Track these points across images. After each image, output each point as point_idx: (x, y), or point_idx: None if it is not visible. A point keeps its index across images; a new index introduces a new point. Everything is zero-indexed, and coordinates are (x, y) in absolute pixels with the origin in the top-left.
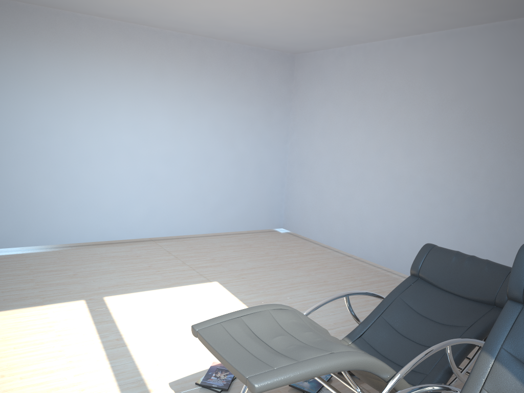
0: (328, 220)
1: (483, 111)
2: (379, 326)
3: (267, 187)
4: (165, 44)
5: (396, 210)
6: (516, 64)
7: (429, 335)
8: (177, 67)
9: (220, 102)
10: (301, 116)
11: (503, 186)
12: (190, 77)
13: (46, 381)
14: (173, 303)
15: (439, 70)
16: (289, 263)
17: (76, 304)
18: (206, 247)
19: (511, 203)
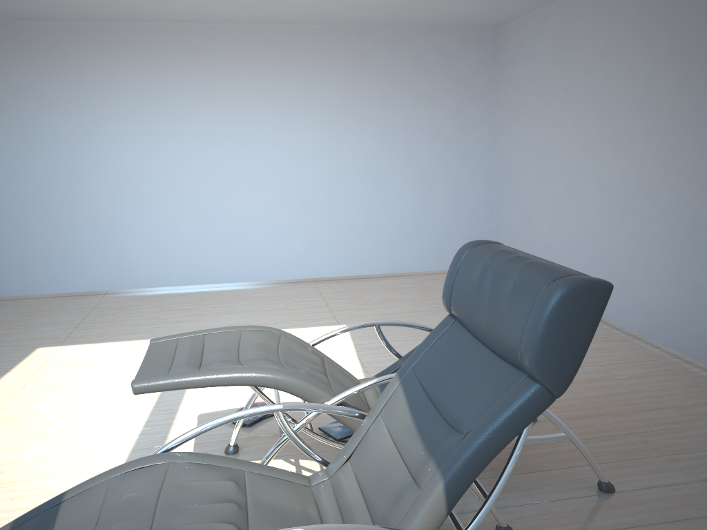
0: (537, 253)
1: (700, 72)
2: None
3: (467, 212)
4: (313, 42)
5: (606, 232)
6: None
7: None
8: (330, 69)
9: (391, 106)
10: (506, 112)
11: None
12: (348, 79)
13: (93, 401)
14: None
15: (648, 18)
16: None
17: None
18: (371, 289)
19: None
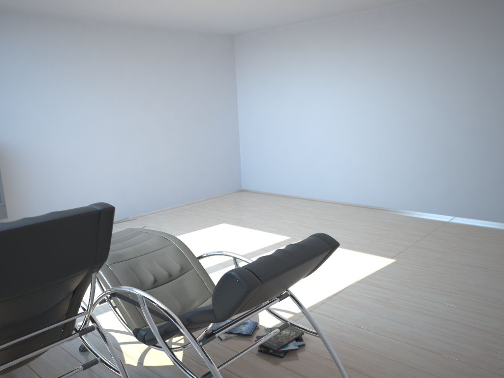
0: None
1: None
2: None
3: None
4: (468, 6)
5: None
6: None
7: None
8: (483, 28)
9: None
10: None
11: None
12: (501, 35)
13: None
14: None
15: None
16: None
17: (280, 238)
18: (485, 237)
19: None
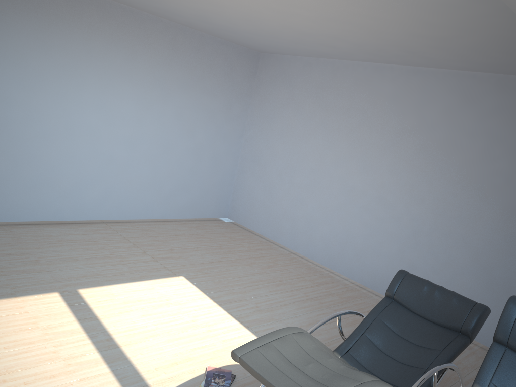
0: (276, 218)
1: (437, 146)
2: (363, 343)
3: (219, 177)
4: (141, 26)
5: (345, 218)
6: (471, 111)
7: (407, 355)
8: (150, 51)
9: (187, 91)
10: (259, 114)
11: (445, 213)
12: (161, 63)
13: None
14: (149, 299)
15: (402, 100)
16: (243, 259)
17: (51, 297)
18: (161, 235)
19: (451, 229)
